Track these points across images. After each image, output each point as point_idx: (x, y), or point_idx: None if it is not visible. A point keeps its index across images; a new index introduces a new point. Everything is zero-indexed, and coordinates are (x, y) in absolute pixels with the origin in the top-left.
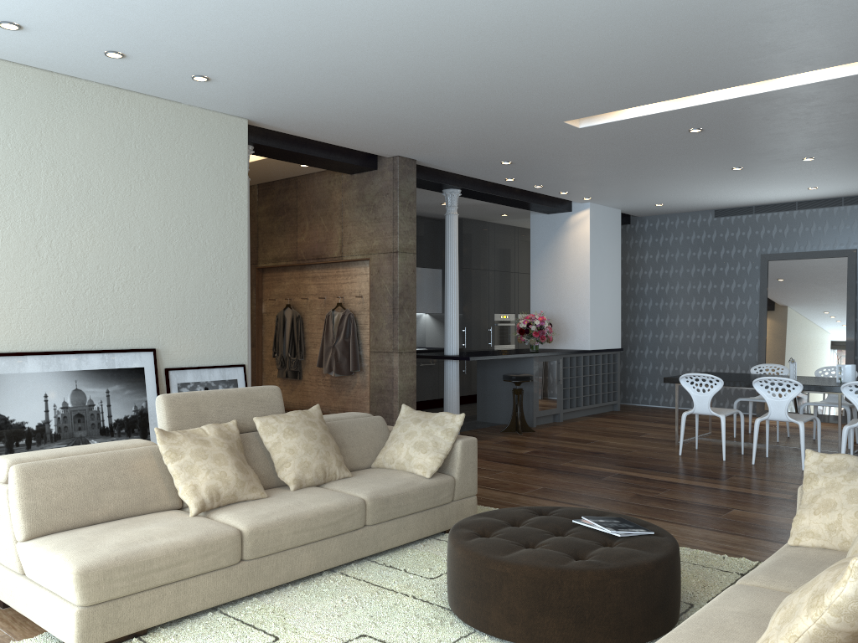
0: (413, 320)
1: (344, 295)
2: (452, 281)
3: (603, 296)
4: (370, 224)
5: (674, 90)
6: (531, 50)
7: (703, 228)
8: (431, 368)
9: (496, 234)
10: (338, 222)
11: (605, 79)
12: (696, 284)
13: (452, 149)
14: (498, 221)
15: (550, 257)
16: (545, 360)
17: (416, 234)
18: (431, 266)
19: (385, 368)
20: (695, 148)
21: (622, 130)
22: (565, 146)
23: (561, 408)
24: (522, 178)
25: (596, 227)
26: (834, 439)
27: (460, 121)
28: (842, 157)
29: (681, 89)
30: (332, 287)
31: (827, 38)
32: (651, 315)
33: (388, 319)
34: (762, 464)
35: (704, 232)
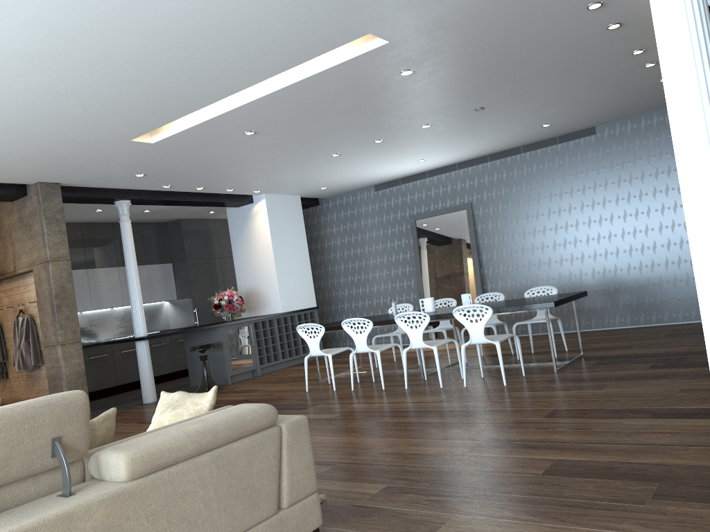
0: (74, 315)
1: (26, 302)
2: (132, 276)
3: (291, 267)
4: (29, 241)
5: (179, 107)
6: (4, 94)
7: (369, 200)
8: (165, 347)
9: (218, 227)
10: (10, 242)
11: (107, 107)
12: (371, 246)
13: (76, 171)
14: (216, 217)
15: (245, 241)
16: (233, 327)
17: (141, 238)
18: (161, 262)
19: (54, 359)
20: (275, 145)
21: (190, 140)
22: (167, 157)
23: (258, 365)
24: (176, 184)
25: (274, 212)
26: (453, 356)
27: (44, 151)
28: (403, 136)
29: (182, 106)
30: (17, 297)
31: (230, 57)
32: (344, 275)
33: (50, 318)
34: (360, 389)
35: (370, 204)
